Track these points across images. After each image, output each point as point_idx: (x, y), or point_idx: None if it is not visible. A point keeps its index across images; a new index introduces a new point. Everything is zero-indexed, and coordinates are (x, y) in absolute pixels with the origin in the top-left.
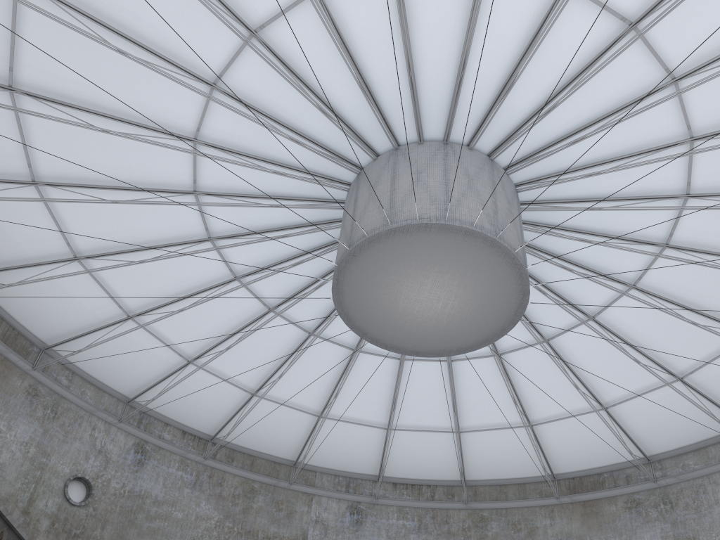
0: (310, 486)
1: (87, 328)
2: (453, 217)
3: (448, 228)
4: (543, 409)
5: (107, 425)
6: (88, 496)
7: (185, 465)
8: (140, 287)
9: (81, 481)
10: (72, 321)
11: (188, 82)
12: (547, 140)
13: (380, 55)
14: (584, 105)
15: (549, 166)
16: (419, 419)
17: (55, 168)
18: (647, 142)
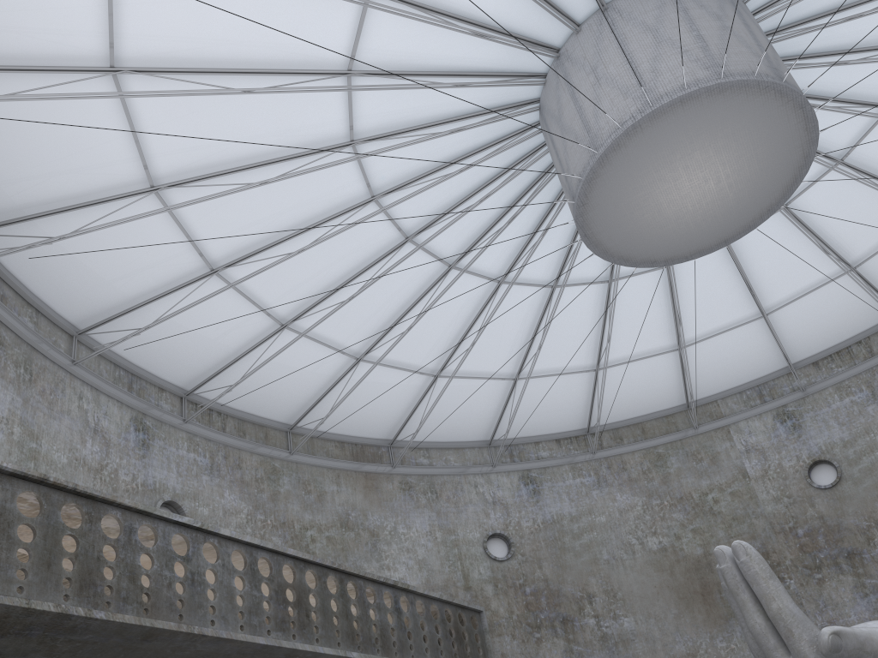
0: (719, 419)
1: (410, 407)
2: (657, 96)
3: (659, 111)
4: None
5: (485, 476)
6: (509, 546)
7: (578, 469)
8: (425, 347)
9: (496, 536)
10: (394, 409)
11: (331, 157)
12: None
13: None
14: None
15: None
16: (794, 284)
17: (289, 303)
18: None
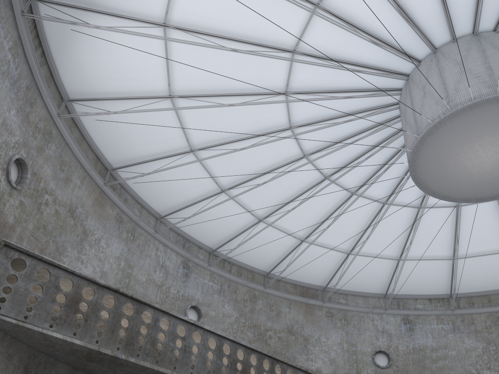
0: None
1: (334, 269)
2: (454, 104)
3: (455, 113)
4: None
5: (379, 315)
6: (389, 360)
7: (441, 319)
8: (341, 237)
9: (381, 352)
10: (325, 270)
11: (280, 135)
12: None
13: (352, 46)
14: None
15: None
16: None
17: (262, 209)
18: None
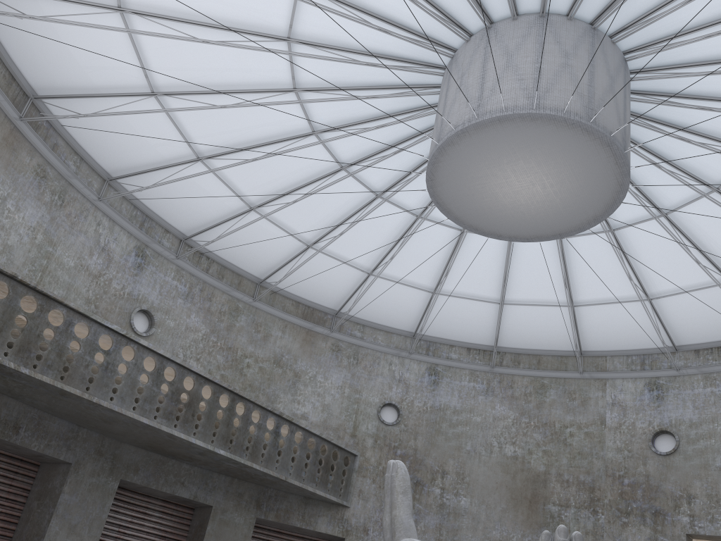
0: (601, 372)
1: (351, 291)
2: (483, 112)
3: (482, 124)
4: None
5: (401, 359)
6: (398, 416)
7: (475, 376)
8: (361, 250)
9: (391, 406)
10: (339, 289)
11: (281, 96)
12: None
13: None
14: None
15: None
16: (677, 281)
17: (256, 193)
18: None
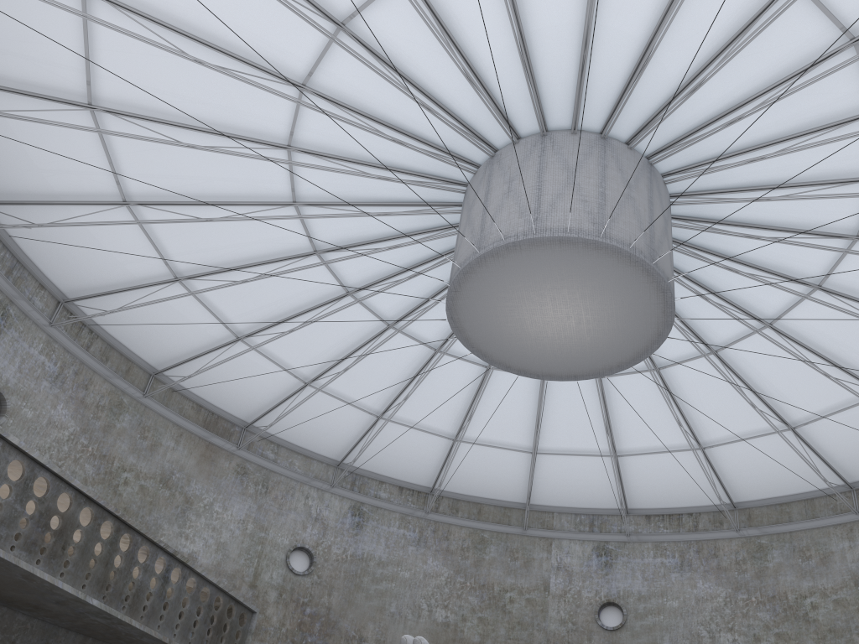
0: (547, 530)
1: (275, 401)
2: (543, 227)
3: (539, 241)
4: (801, 406)
5: (320, 492)
6: (311, 564)
7: (407, 522)
8: (305, 354)
9: (303, 550)
10: (260, 397)
11: (266, 151)
12: (664, 96)
13: (435, 65)
14: (692, 44)
15: (681, 124)
16: (649, 440)
17: (189, 261)
18: (795, 61)
